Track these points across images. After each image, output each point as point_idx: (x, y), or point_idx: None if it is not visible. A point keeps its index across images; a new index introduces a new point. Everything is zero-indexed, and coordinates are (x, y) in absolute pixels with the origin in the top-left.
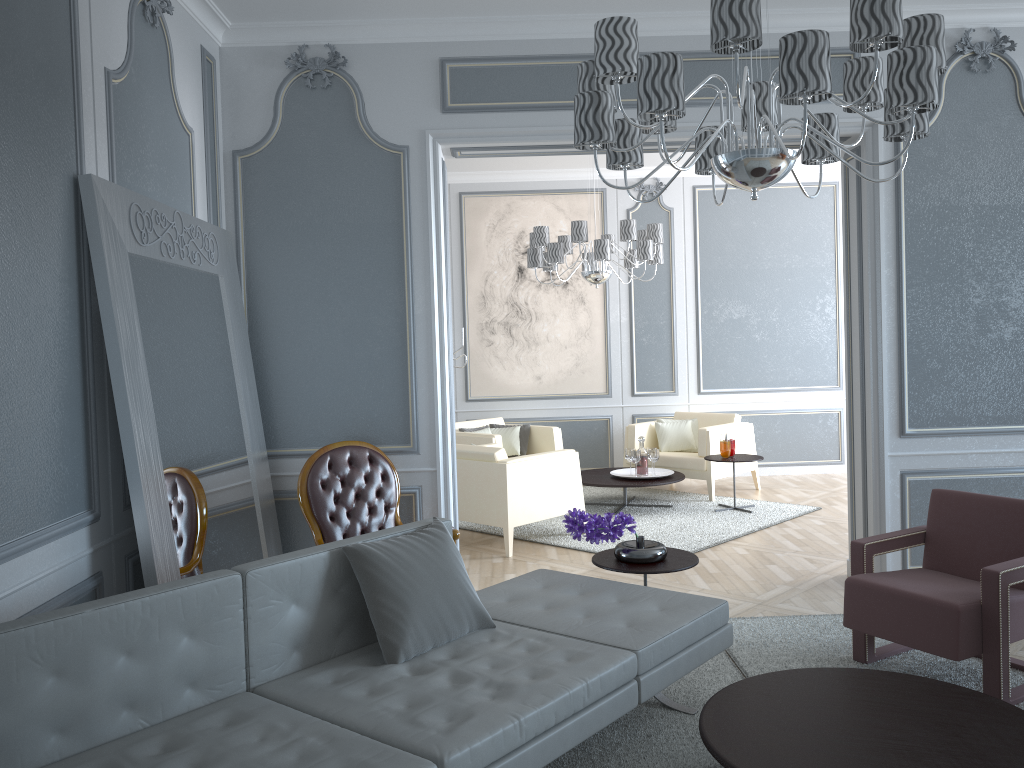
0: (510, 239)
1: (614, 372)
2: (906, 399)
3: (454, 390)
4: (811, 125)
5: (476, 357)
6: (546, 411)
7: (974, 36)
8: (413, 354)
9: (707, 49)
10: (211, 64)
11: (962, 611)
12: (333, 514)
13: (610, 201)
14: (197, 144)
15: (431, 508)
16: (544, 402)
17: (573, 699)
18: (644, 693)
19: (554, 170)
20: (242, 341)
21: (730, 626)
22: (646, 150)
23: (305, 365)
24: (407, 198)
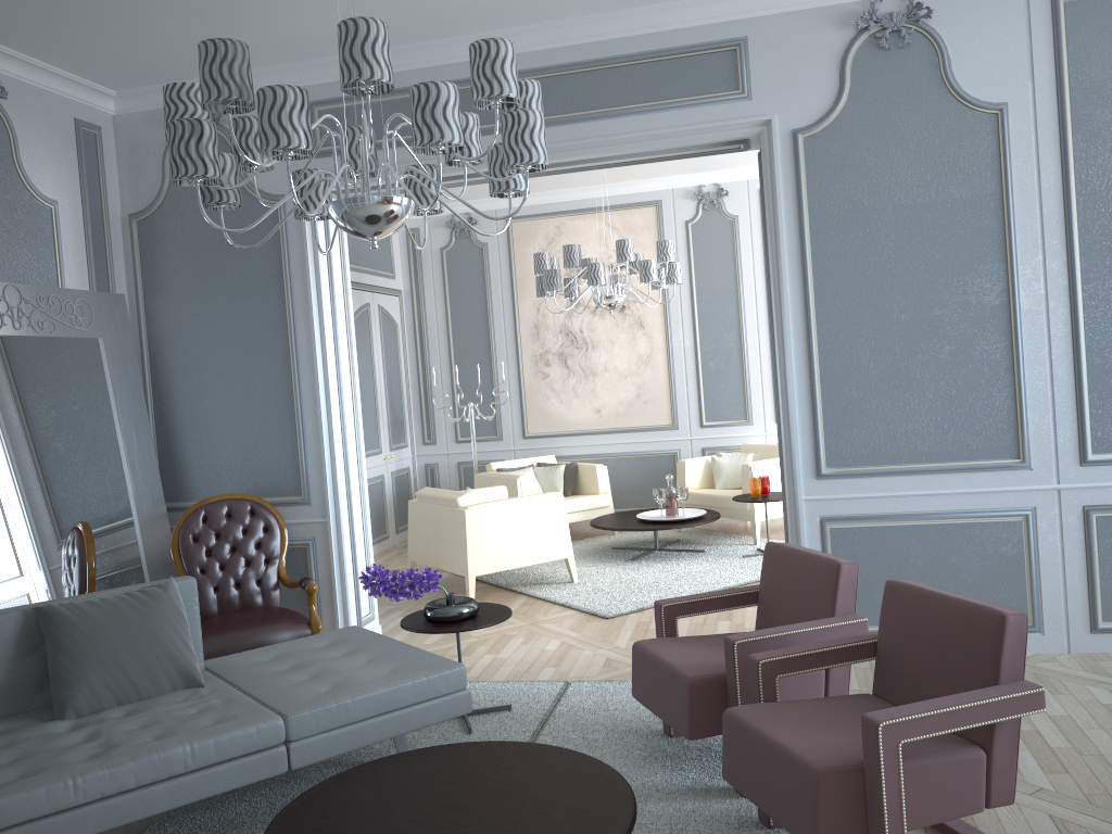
0: (561, 263)
1: (680, 401)
2: (821, 435)
3: (511, 427)
4: (490, 157)
5: (532, 391)
6: (608, 446)
7: (884, 7)
8: (299, 404)
9: (576, 60)
10: (96, 134)
11: (694, 684)
12: (204, 567)
13: (667, 214)
14: (68, 214)
15: (325, 560)
16: (605, 437)
17: (166, 762)
18: (297, 759)
19: (602, 185)
20: (131, 399)
21: (466, 692)
22: (538, 174)
23: (203, 419)
24: (285, 247)
